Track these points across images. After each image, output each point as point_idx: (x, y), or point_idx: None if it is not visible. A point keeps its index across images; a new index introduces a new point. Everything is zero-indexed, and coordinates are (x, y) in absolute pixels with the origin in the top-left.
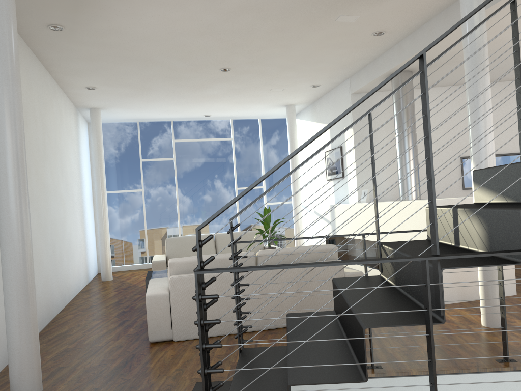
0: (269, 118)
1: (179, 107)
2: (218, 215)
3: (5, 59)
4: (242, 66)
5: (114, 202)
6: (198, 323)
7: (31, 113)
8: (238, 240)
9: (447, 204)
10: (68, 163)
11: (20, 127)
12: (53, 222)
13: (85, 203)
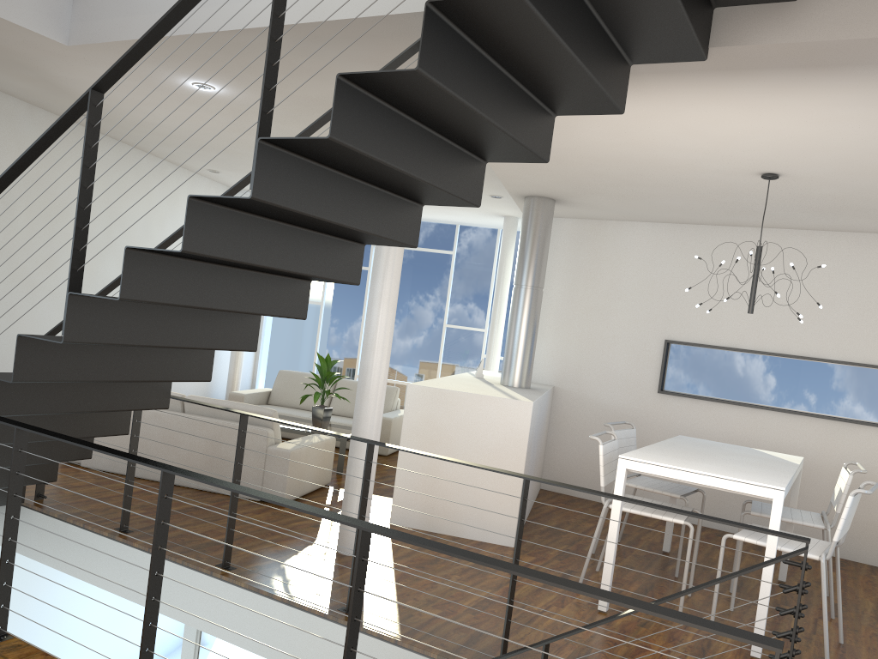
0: None
1: None
2: None
3: None
4: None
5: None
6: None
7: None
8: None
9: (430, 395)
10: None
11: None
12: None
13: None
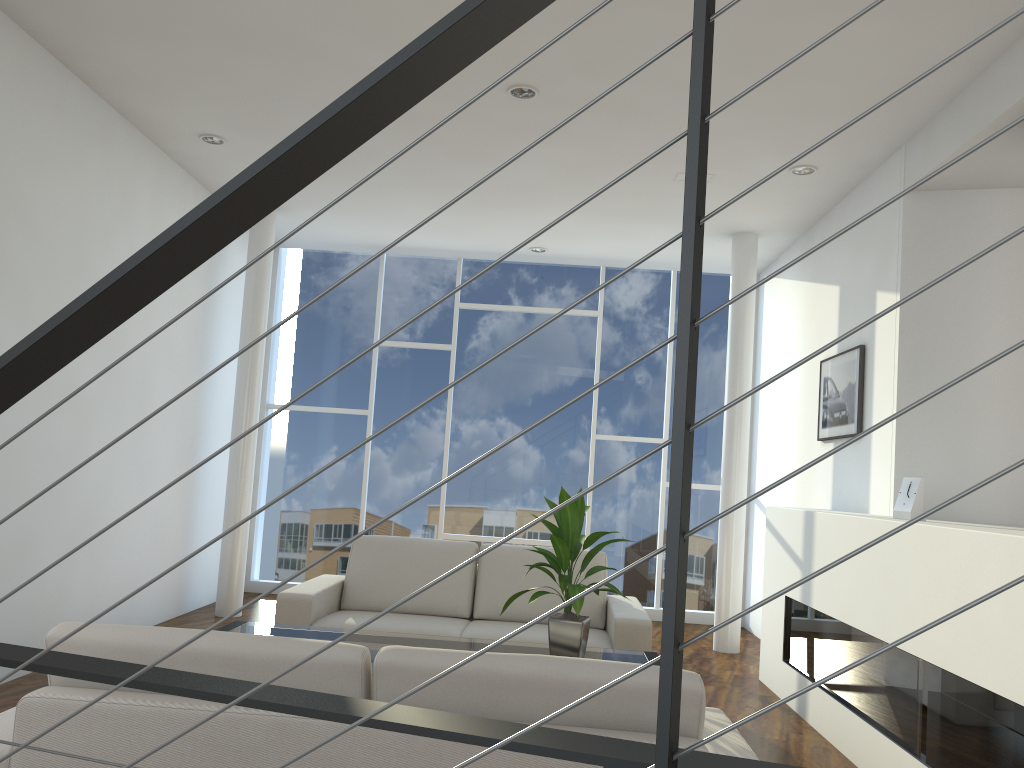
0: None
1: (457, 217)
2: None
3: None
4: (568, 82)
5: (302, 433)
6: None
7: None
8: None
9: None
10: (142, 318)
11: None
12: (1, 451)
13: (211, 425)
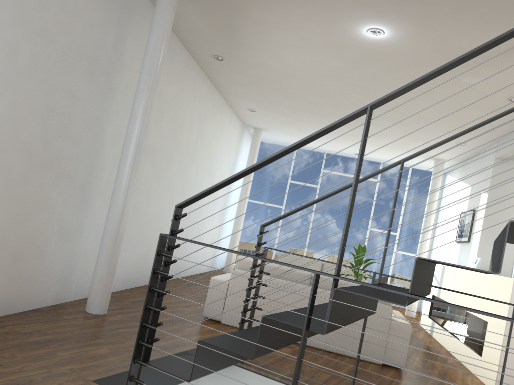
0: (421, 169)
1: (329, 140)
2: (191, 199)
3: (149, 74)
4: (378, 112)
5: (256, 211)
6: (152, 270)
7: (188, 119)
8: (263, 244)
9: None
10: (219, 167)
11: (145, 122)
12: (186, 208)
13: (229, 205)
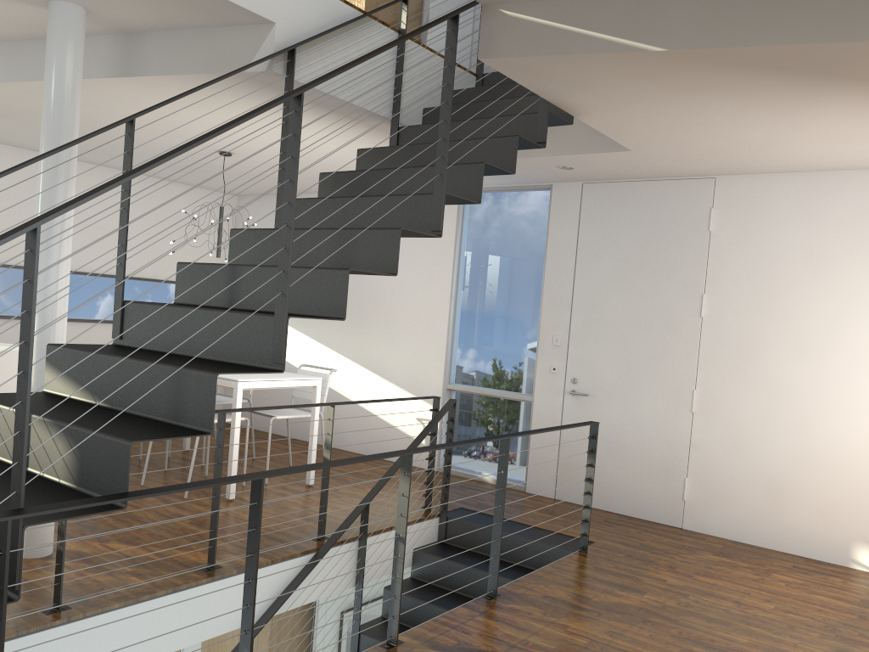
0: None
1: None
2: None
3: None
4: None
5: None
6: None
7: None
8: None
9: None
10: None
11: None
12: None
13: None
